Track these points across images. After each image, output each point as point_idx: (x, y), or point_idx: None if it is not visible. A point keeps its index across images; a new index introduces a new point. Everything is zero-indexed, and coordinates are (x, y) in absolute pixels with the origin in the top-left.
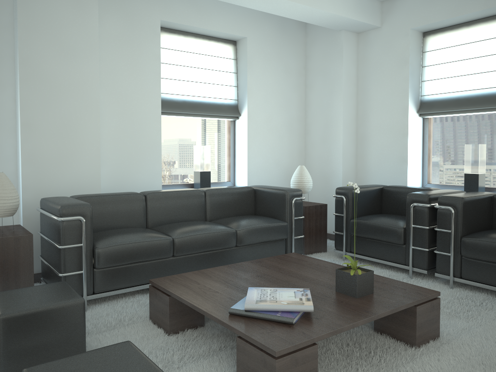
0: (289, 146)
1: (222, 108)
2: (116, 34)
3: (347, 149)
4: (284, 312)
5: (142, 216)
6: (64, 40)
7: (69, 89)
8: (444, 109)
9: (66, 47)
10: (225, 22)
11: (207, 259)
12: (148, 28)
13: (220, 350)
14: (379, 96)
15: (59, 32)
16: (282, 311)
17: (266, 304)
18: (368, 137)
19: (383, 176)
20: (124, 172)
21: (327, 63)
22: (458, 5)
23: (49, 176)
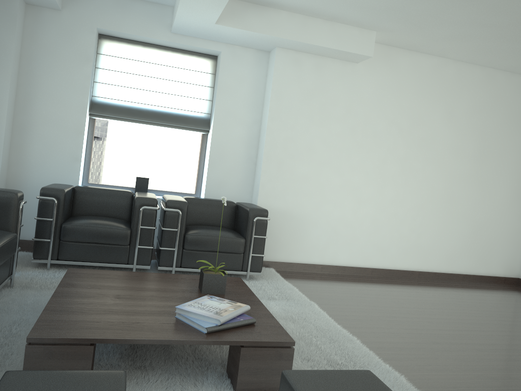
0: None
1: None
2: None
3: (7, 138)
4: (239, 317)
5: None
6: None
7: None
8: (119, 115)
9: None
10: None
11: None
12: None
13: (163, 381)
14: (52, 85)
15: None
16: (236, 316)
17: (227, 314)
18: (31, 127)
19: (49, 173)
20: None
21: None
22: (148, 27)
23: None
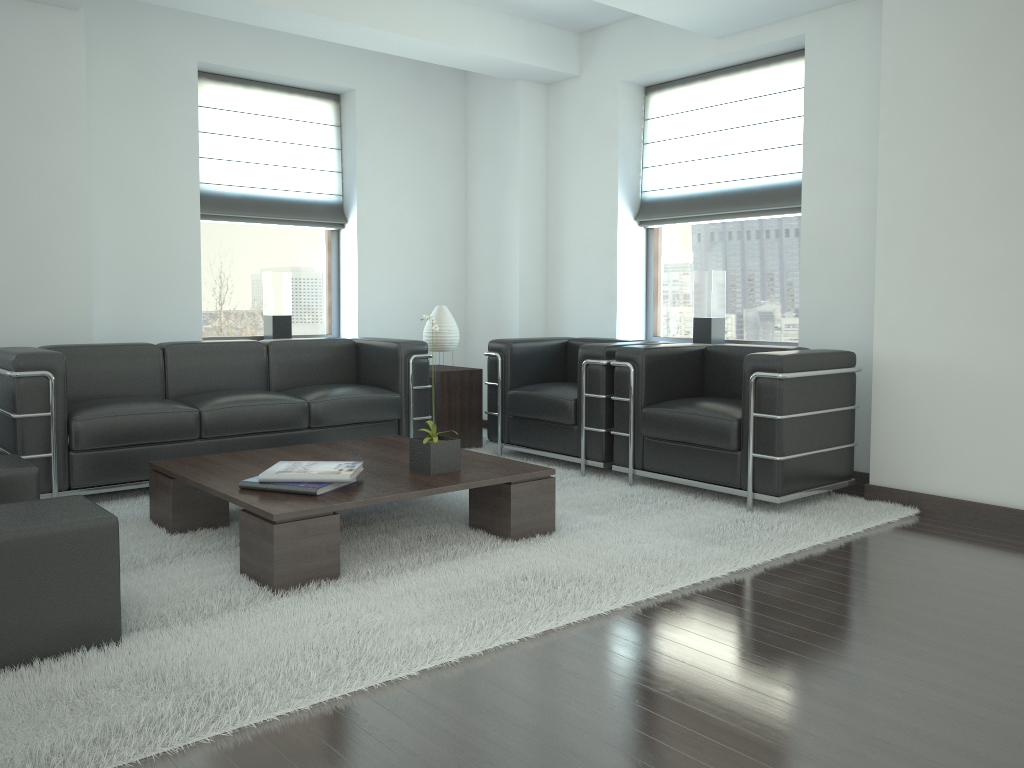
0: (437, 274)
1: (314, 209)
2: (119, 85)
3: (529, 280)
4: (310, 483)
5: (157, 381)
6: (27, 97)
7: (36, 177)
8: (671, 214)
9: (31, 108)
10: (316, 64)
11: (259, 447)
12: (177, 75)
13: (237, 546)
14: (578, 192)
15: (19, 84)
16: (309, 482)
17: (288, 474)
18: (563, 260)
19: (584, 324)
20: (135, 314)
21: (497, 134)
22: (682, 47)
23: (5, 316)
